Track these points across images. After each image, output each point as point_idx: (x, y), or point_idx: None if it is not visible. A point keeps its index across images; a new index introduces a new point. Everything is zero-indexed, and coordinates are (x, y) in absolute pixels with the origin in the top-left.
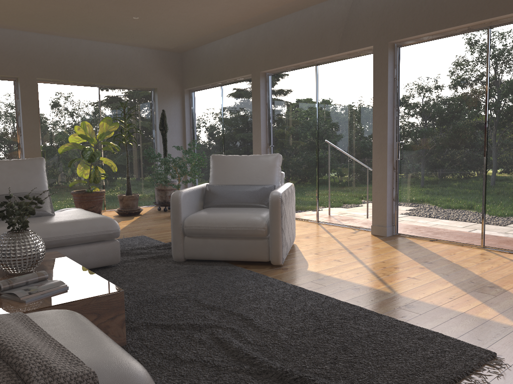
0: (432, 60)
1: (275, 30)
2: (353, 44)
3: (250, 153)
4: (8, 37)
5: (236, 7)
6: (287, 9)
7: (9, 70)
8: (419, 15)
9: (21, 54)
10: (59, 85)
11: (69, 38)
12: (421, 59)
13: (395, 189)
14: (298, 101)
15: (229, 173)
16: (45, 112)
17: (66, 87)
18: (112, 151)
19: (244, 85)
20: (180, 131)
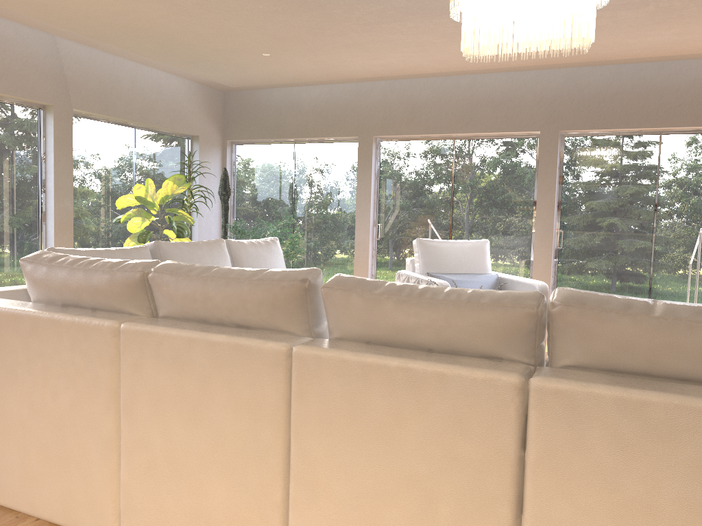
0: (601, 154)
1: (402, 91)
2: (515, 125)
3: (342, 231)
4: (43, 44)
5: (397, 65)
6: (431, 74)
7: (42, 94)
8: (596, 111)
9: (58, 72)
10: (92, 121)
11: (113, 55)
12: (589, 152)
13: (554, 278)
14: (426, 176)
15: (444, 260)
16: (74, 159)
17: (99, 124)
18: (190, 222)
19: (336, 148)
20: (218, 195)
